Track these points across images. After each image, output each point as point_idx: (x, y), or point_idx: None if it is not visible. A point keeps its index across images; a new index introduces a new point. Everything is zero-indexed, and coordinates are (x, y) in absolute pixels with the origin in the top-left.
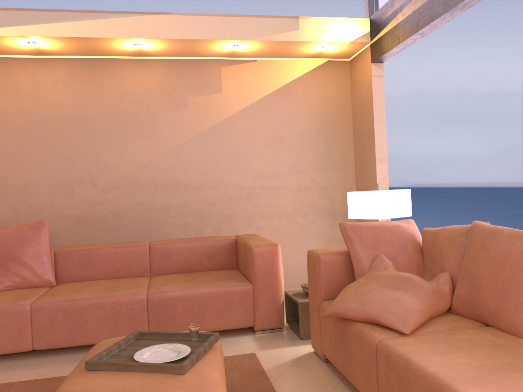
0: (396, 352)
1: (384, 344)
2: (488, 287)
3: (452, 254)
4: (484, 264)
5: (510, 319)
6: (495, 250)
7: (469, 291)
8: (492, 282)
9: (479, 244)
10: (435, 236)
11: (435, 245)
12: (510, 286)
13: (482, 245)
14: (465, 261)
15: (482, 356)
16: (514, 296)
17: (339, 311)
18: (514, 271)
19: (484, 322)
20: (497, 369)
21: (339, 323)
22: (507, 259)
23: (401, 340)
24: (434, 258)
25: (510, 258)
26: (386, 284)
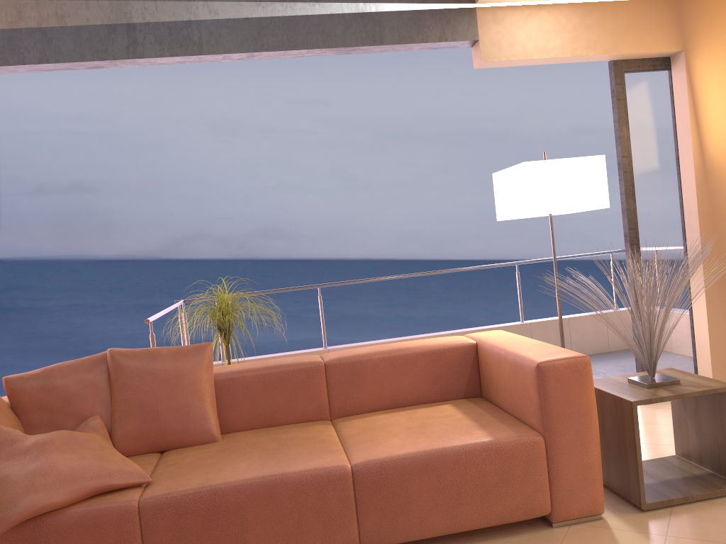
0: (189, 492)
1: (157, 497)
2: (168, 409)
3: (90, 394)
4: (156, 388)
5: (202, 429)
6: (164, 371)
7: (142, 422)
8: (172, 402)
9: (138, 370)
10: (44, 381)
11: (52, 391)
12: (192, 399)
13: (144, 370)
14: (122, 394)
15: (241, 457)
16: (199, 407)
17: (40, 505)
18: (192, 384)
19: (162, 449)
20: (271, 454)
21: (14, 532)
22: (181, 375)
23: (161, 486)
24: (54, 408)
25: (184, 373)
26: (58, 449)
